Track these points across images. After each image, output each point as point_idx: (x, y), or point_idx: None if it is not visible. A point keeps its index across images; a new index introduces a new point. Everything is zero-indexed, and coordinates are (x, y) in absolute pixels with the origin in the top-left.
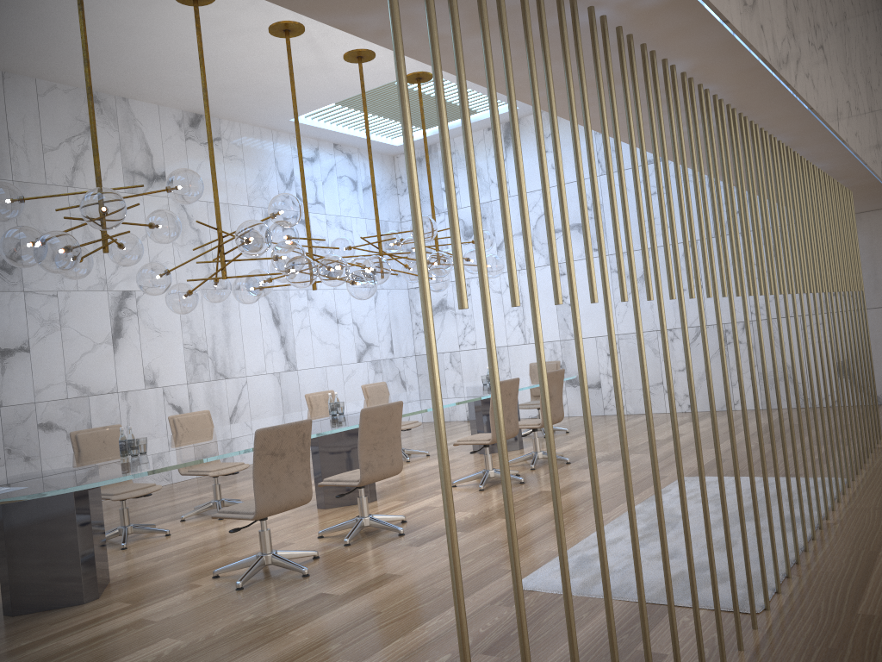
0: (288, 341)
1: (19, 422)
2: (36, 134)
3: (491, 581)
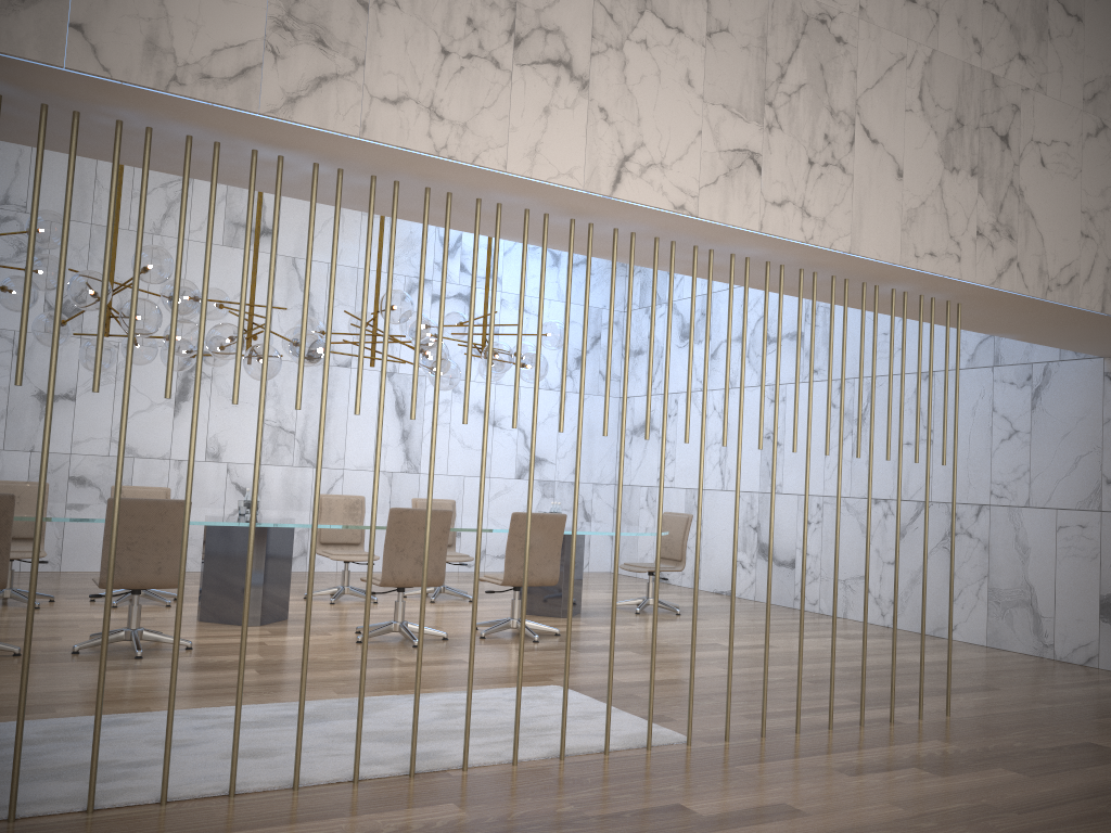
0: (412, 437)
1: (49, 471)
2: (128, 177)
3: (3, 715)
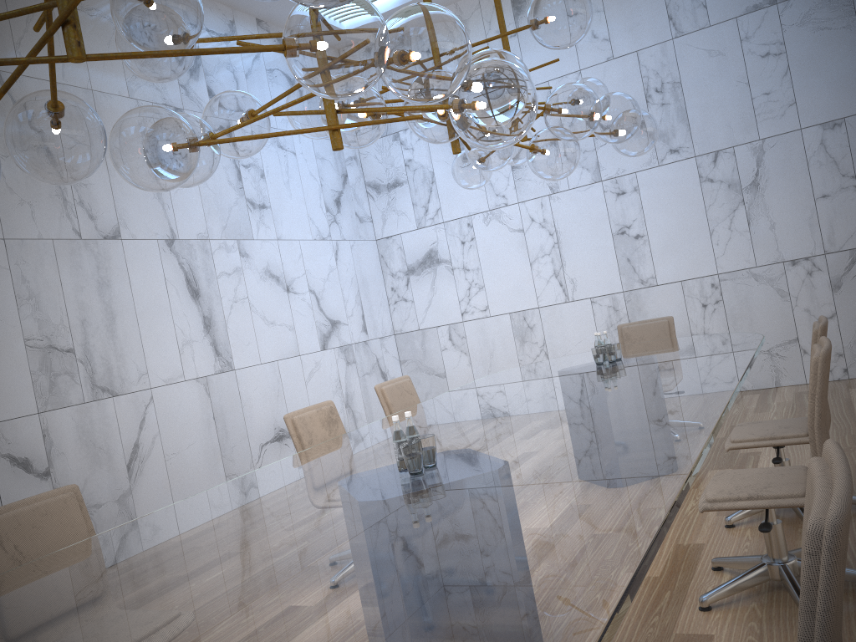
0: (215, 324)
1: None
2: None
3: None
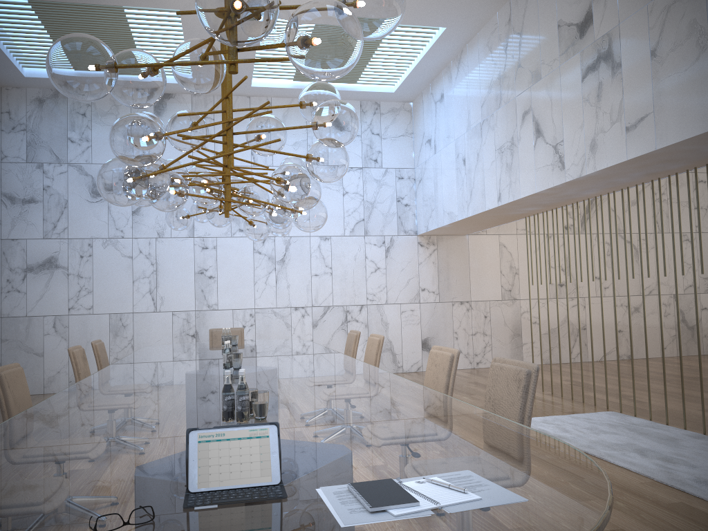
0: None
1: None
2: None
3: (706, 513)
